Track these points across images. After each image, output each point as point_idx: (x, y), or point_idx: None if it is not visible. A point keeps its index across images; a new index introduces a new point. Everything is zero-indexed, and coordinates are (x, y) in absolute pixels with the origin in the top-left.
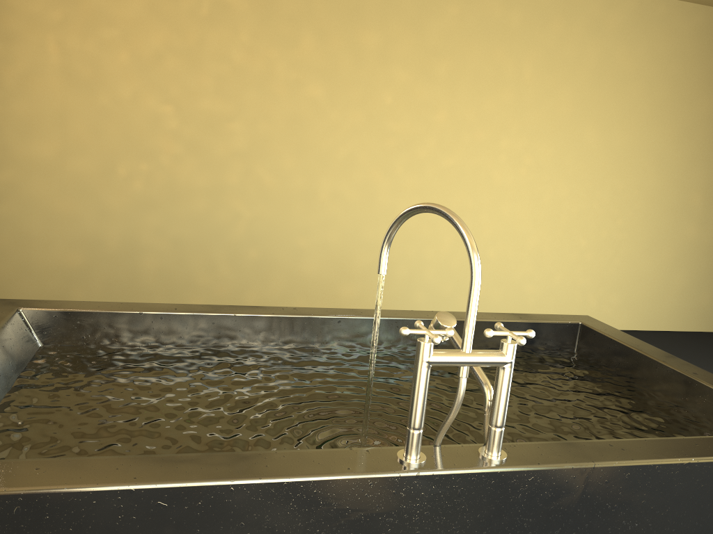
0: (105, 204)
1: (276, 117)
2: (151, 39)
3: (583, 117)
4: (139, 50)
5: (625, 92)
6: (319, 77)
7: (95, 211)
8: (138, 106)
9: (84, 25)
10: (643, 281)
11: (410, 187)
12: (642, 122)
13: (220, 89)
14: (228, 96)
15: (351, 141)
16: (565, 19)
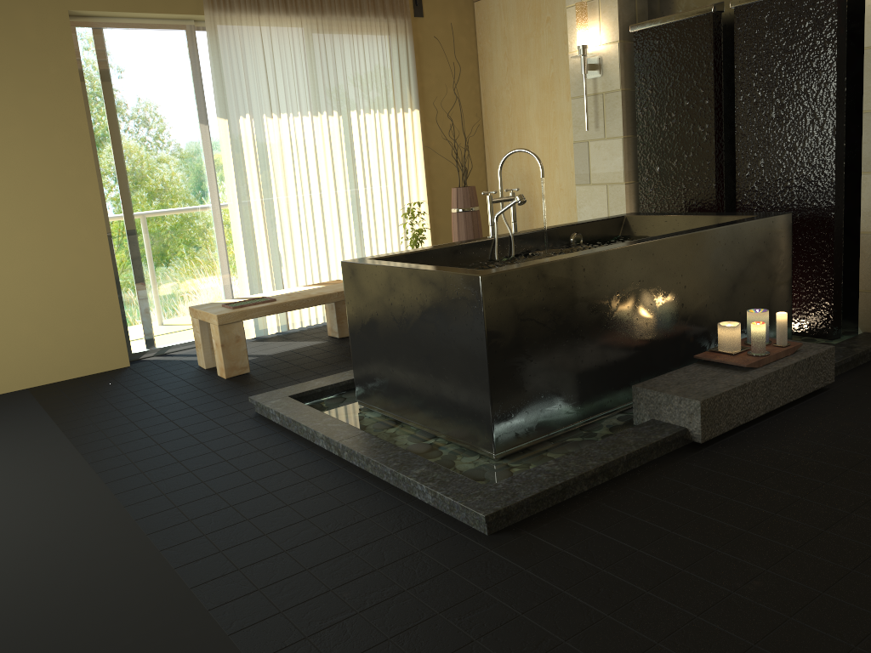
0: None
1: None
2: None
3: None
4: None
5: None
6: None
7: None
8: None
9: None
10: None
11: None
12: None
13: None
14: None
15: None
16: None
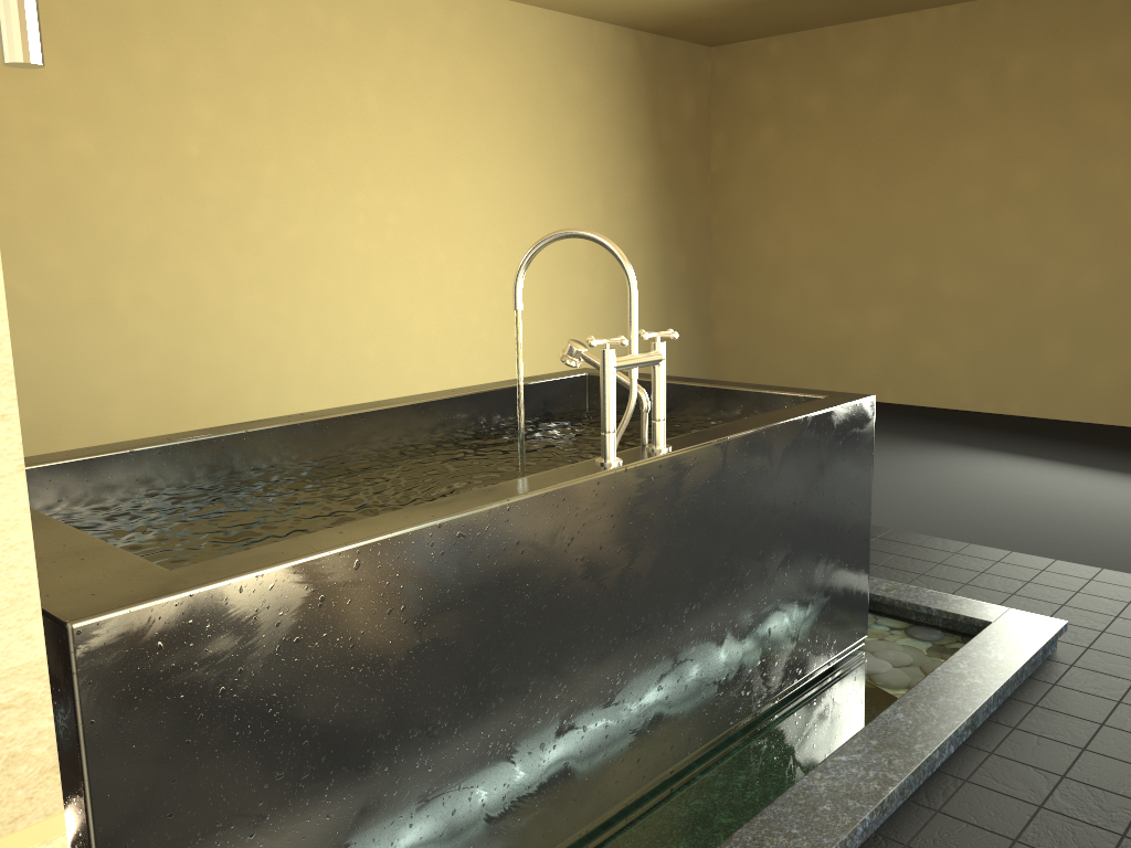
0: None
1: (21, 189)
2: None
3: (446, 155)
4: None
5: (487, 121)
6: (82, 121)
7: None
8: None
9: None
10: (547, 356)
11: (248, 274)
12: (511, 157)
13: None
14: None
15: (149, 216)
16: (403, 28)
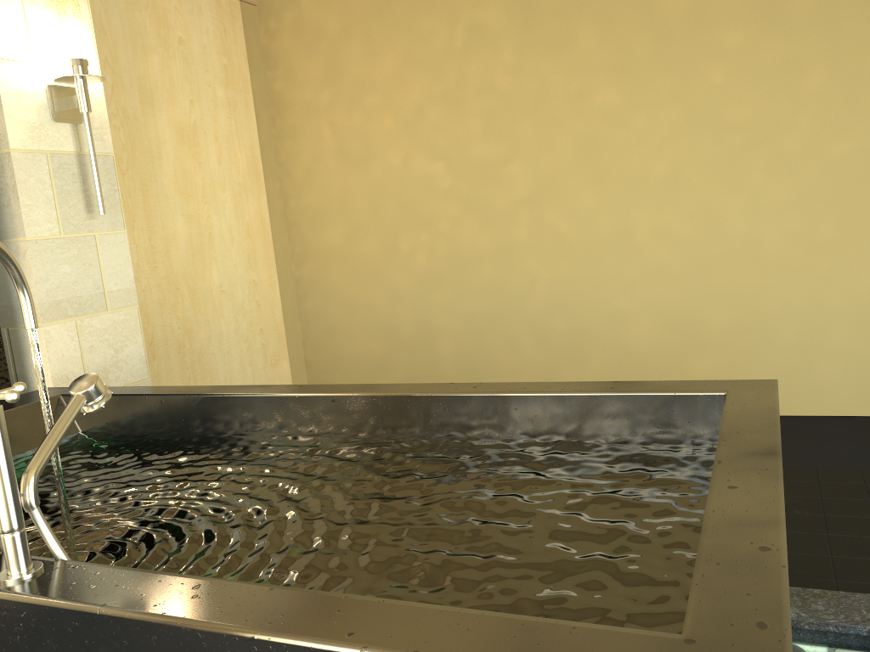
0: (394, 285)
1: (561, 145)
2: (411, 94)
3: None
4: (401, 109)
5: None
6: (610, 77)
7: (386, 294)
8: (409, 170)
9: (349, 99)
10: None
11: (779, 199)
12: None
13: (489, 128)
14: (500, 134)
15: (669, 152)
16: None
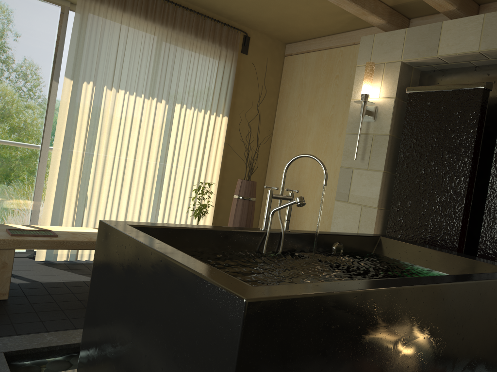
0: None
1: None
2: None
3: None
4: None
5: None
6: None
7: None
8: None
9: None
10: None
11: None
12: None
13: None
14: None
15: None
16: None
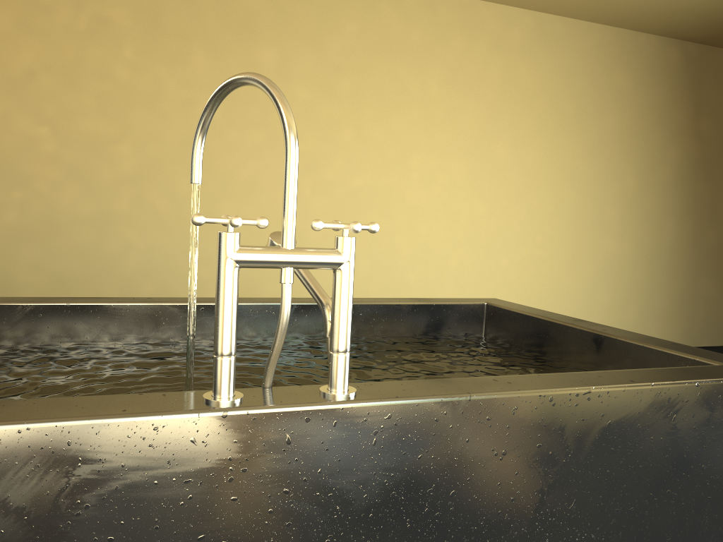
0: None
1: (168, 138)
2: (22, 56)
3: (493, 133)
4: (8, 67)
5: (532, 108)
6: None
7: None
8: (8, 127)
9: None
10: (569, 300)
11: (320, 209)
12: (551, 137)
13: (103, 108)
14: (113, 117)
15: (252, 162)
16: (466, 36)
